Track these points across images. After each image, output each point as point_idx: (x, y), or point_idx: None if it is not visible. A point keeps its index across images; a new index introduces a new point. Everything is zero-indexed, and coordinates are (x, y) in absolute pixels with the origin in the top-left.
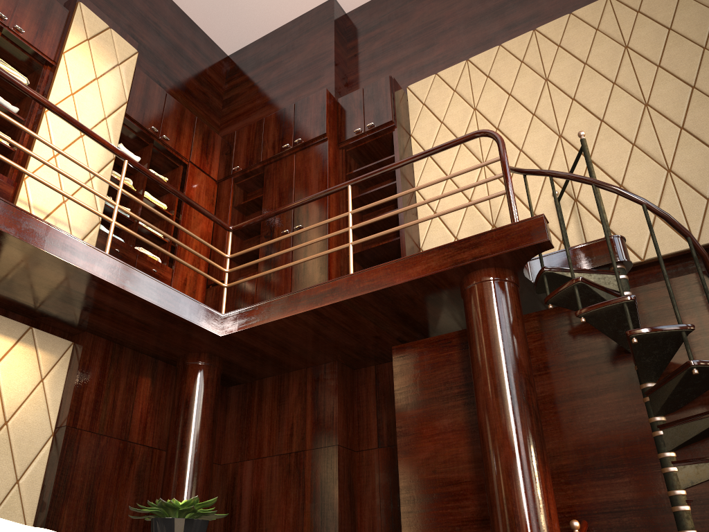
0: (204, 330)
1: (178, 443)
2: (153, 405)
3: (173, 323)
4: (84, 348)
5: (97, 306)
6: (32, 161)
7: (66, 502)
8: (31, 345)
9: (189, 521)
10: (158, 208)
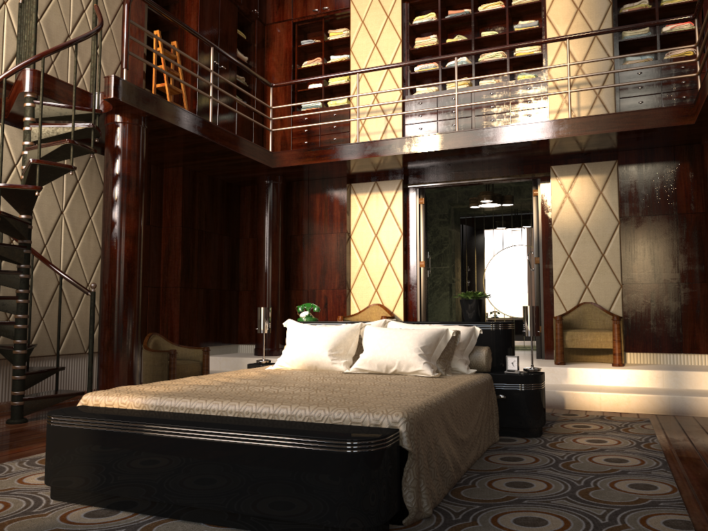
0: (674, 126)
1: (706, 209)
2: (696, 181)
3: (647, 132)
4: (619, 164)
5: (593, 143)
6: (548, 56)
7: (634, 262)
8: (585, 174)
9: (467, 300)
10: (680, 4)
